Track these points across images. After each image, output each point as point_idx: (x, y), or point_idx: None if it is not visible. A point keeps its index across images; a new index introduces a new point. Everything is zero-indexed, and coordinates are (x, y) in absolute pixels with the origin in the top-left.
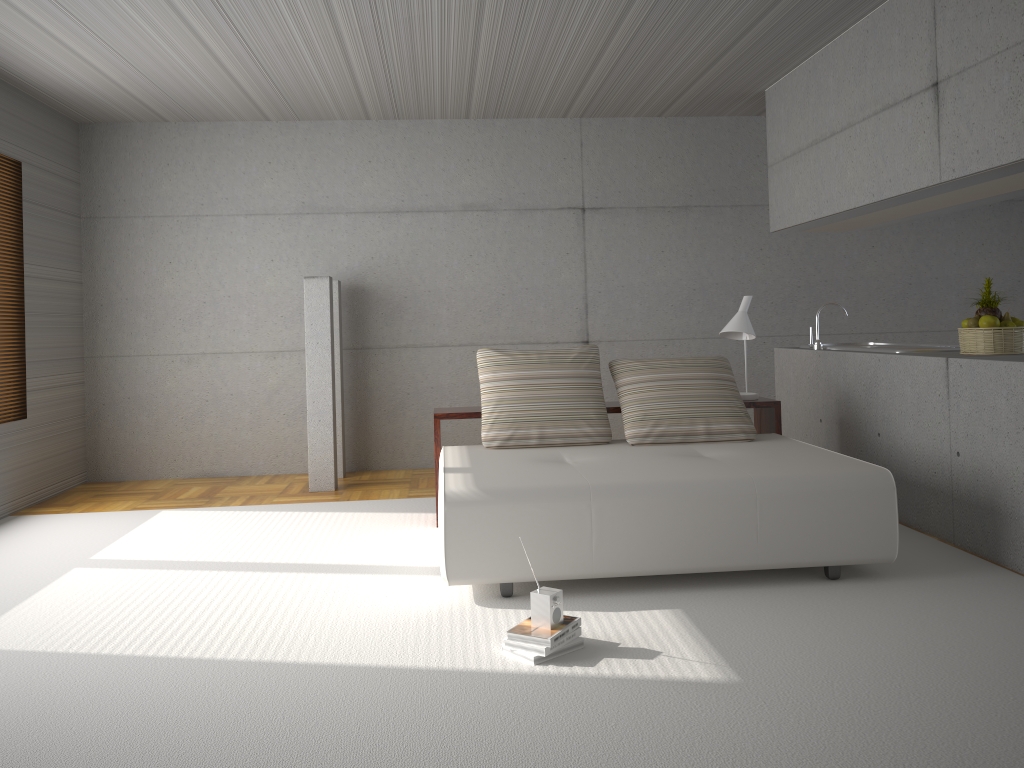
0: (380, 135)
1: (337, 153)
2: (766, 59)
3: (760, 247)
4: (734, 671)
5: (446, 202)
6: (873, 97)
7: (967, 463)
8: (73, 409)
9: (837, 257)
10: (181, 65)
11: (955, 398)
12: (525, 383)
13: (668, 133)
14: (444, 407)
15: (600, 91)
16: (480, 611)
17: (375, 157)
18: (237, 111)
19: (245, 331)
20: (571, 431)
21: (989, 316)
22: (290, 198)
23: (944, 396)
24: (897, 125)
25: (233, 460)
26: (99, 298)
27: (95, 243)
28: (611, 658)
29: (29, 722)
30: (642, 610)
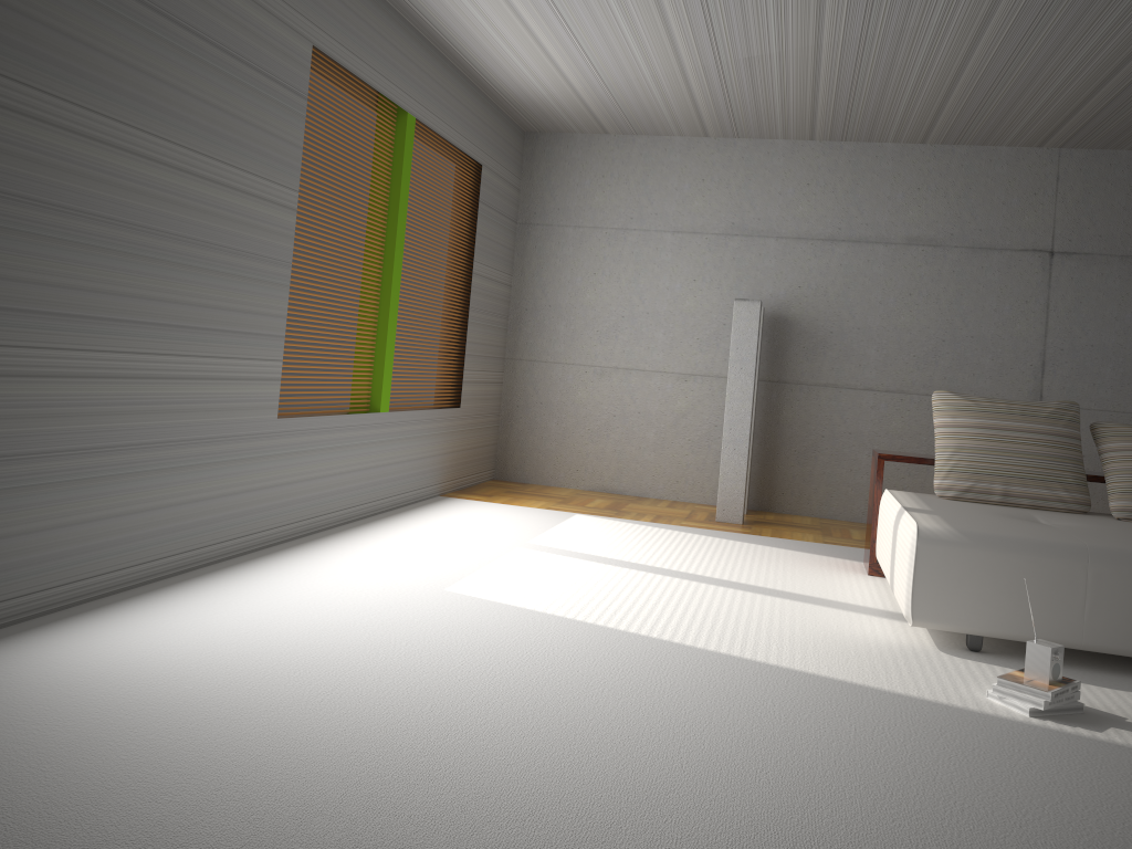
0: (822, 157)
1: (774, 174)
2: None
3: None
4: None
5: (888, 233)
6: None
7: None
8: (492, 406)
9: None
10: (645, 76)
11: None
12: (990, 433)
13: None
14: (861, 456)
15: (1096, 117)
16: (947, 658)
17: (814, 180)
18: (679, 125)
19: (659, 350)
20: (1042, 493)
21: None
22: (719, 218)
23: None
24: None
25: (633, 479)
26: (524, 302)
27: (527, 249)
28: (1120, 729)
29: (538, 659)
30: None
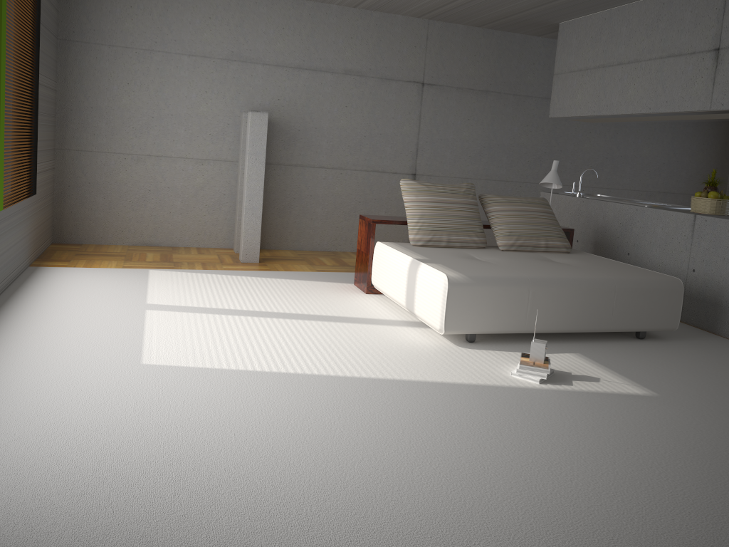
0: (292, 10)
1: (260, 18)
2: (581, 6)
3: (526, 124)
4: (649, 389)
5: (333, 66)
6: (661, 47)
7: (700, 276)
8: (50, 188)
9: (569, 136)
10: None
11: (697, 238)
12: (438, 205)
13: (482, 39)
14: (318, 210)
15: (461, 6)
16: (466, 350)
17: (287, 25)
18: None
19: (182, 142)
20: (466, 239)
21: (715, 192)
22: (223, 47)
23: (688, 236)
24: (679, 68)
25: (166, 235)
26: (69, 104)
27: (68, 61)
28: (576, 381)
29: (275, 414)
30: (559, 353)
